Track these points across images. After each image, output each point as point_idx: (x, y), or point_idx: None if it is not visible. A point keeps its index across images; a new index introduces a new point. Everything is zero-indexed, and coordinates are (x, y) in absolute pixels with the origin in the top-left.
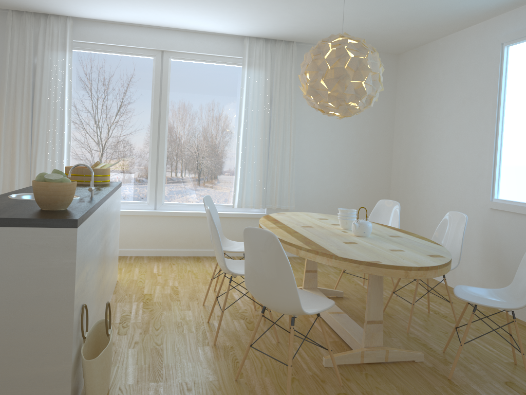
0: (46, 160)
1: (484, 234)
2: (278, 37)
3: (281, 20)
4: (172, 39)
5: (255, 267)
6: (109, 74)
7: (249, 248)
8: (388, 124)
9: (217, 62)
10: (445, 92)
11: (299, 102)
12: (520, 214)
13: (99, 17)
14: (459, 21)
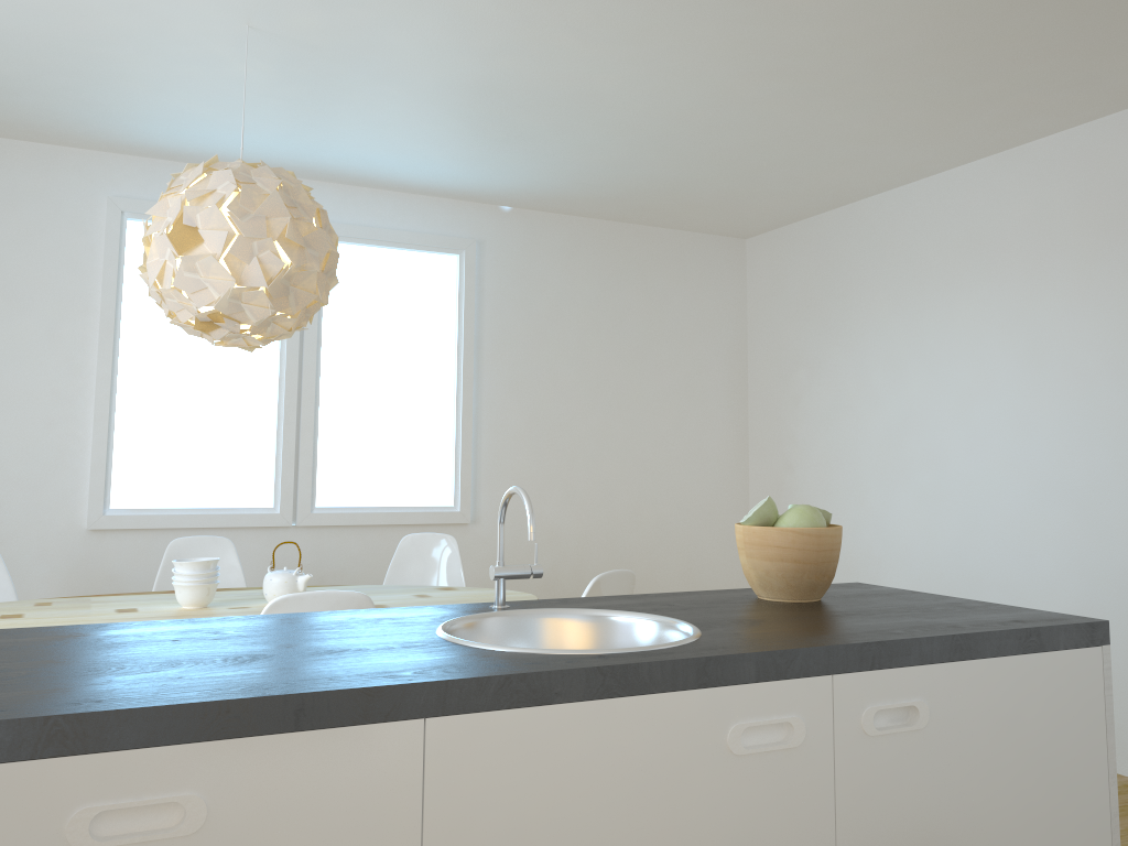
0: None
1: (72, 588)
2: None
3: None
4: None
5: None
6: None
7: None
8: None
9: None
10: None
11: None
12: (173, 531)
13: None
14: (26, 128)
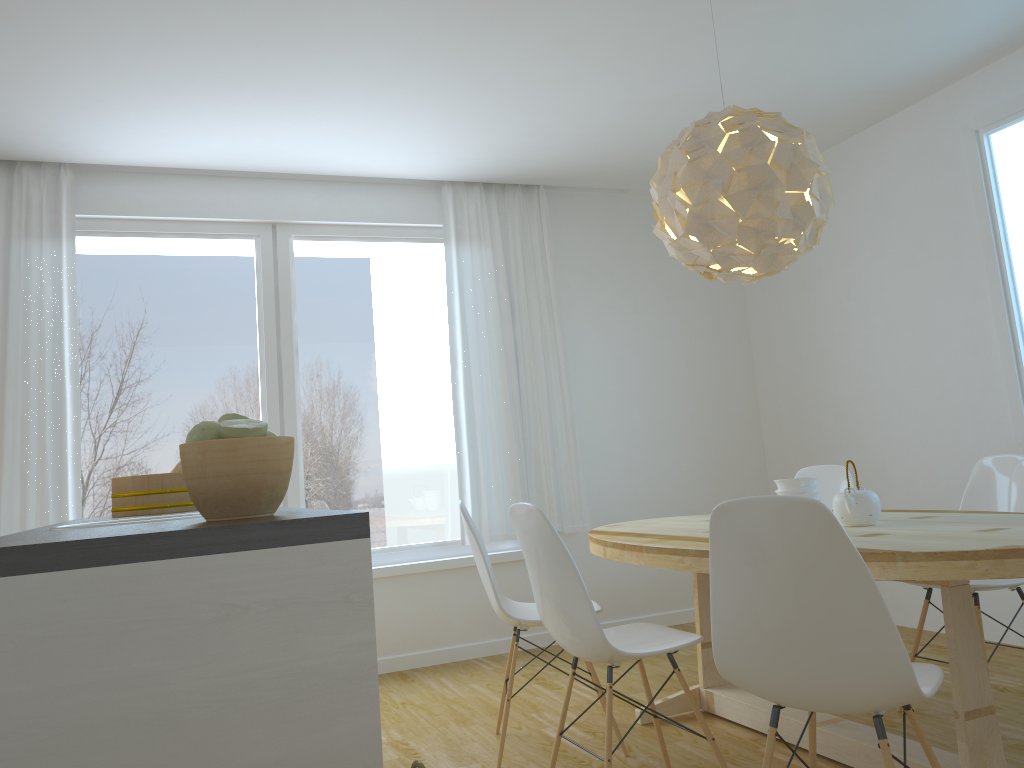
0: (24, 489)
1: None
2: (511, 178)
3: (534, 132)
4: (293, 198)
5: (757, 602)
6: (159, 283)
7: (734, 557)
8: (738, 333)
9: (389, 239)
10: (860, 246)
11: (565, 304)
12: None
13: (137, 159)
14: (875, 105)
